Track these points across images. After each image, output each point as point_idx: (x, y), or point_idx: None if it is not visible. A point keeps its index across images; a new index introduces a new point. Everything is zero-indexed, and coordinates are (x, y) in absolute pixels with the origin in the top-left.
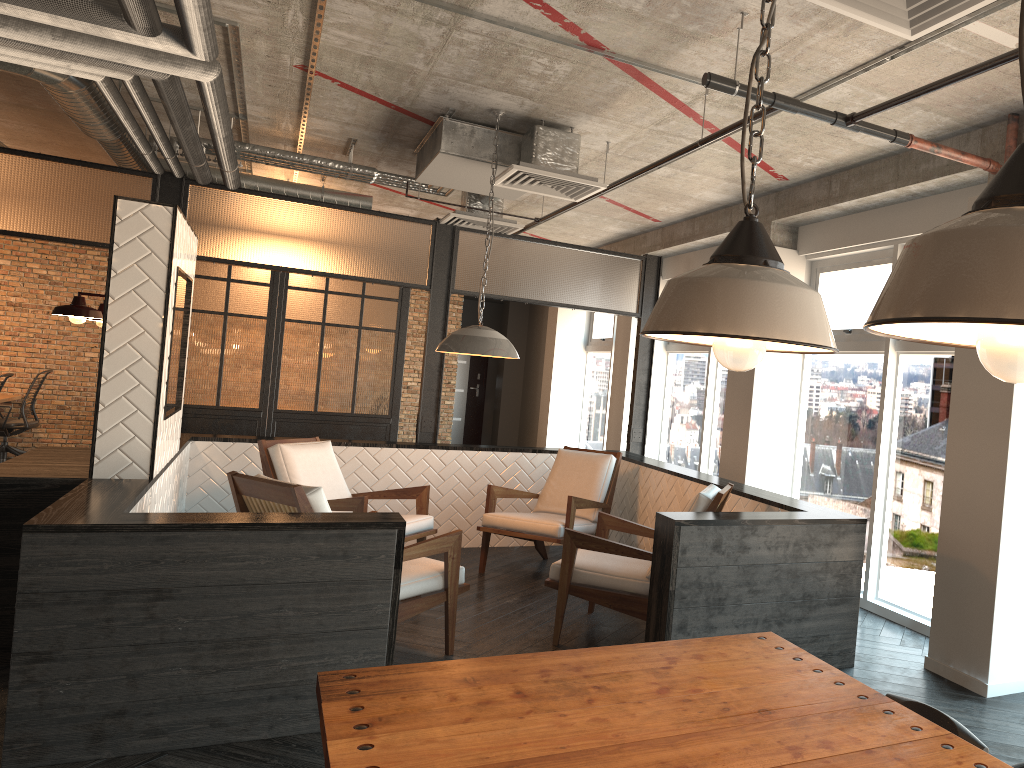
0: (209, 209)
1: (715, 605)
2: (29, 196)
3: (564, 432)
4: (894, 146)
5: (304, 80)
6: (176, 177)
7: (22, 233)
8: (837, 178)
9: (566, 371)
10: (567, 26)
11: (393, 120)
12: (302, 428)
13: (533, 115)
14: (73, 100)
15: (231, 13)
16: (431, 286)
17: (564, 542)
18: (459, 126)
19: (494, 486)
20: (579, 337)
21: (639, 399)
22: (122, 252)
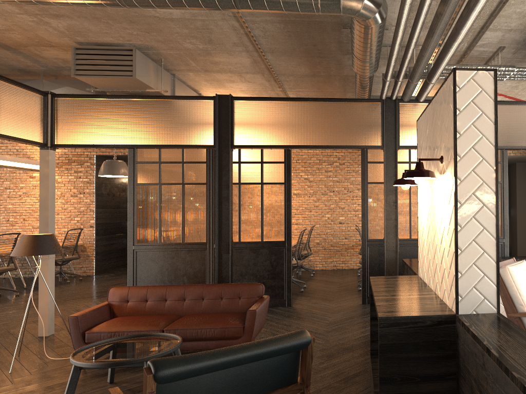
0: (410, 116)
1: None
2: (324, 124)
3: None
4: None
5: None
6: (392, 99)
7: (322, 145)
8: None
9: None
10: None
11: None
12: None
13: None
14: (371, 35)
15: None
16: None
17: None
18: None
19: None
20: None
21: None
22: (462, 115)
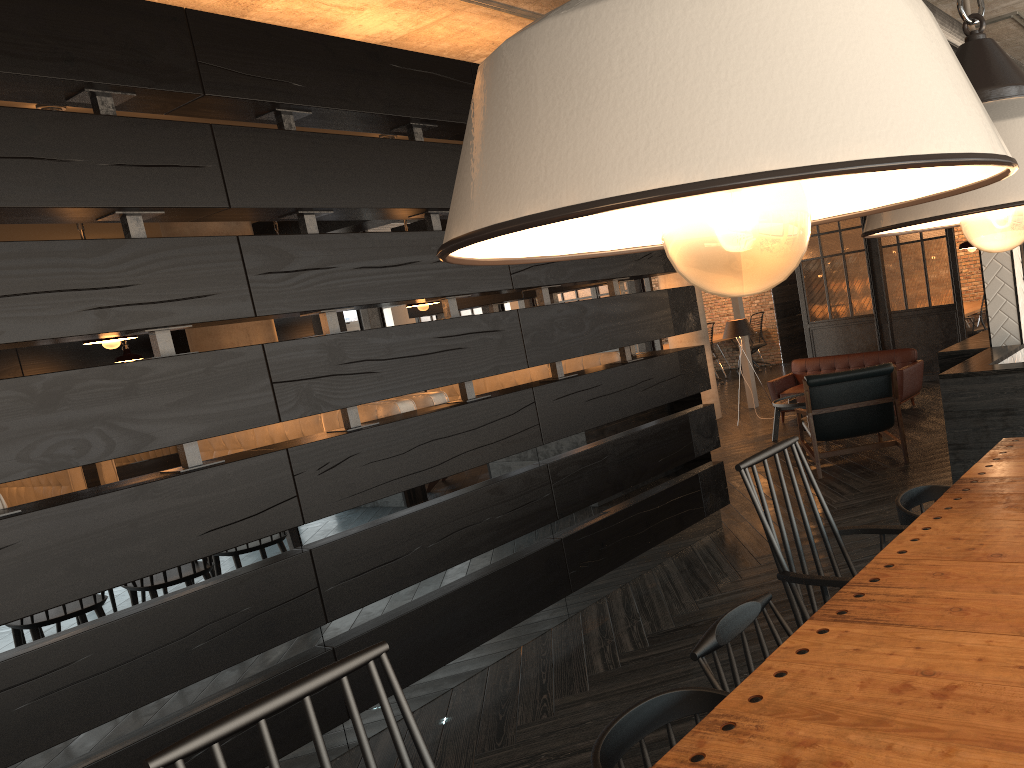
0: None
1: None
2: None
3: None
4: None
5: None
6: None
7: None
8: None
9: None
10: None
11: None
12: None
13: None
14: None
15: (1008, 8)
16: None
17: None
18: None
19: None
20: None
21: None
22: None
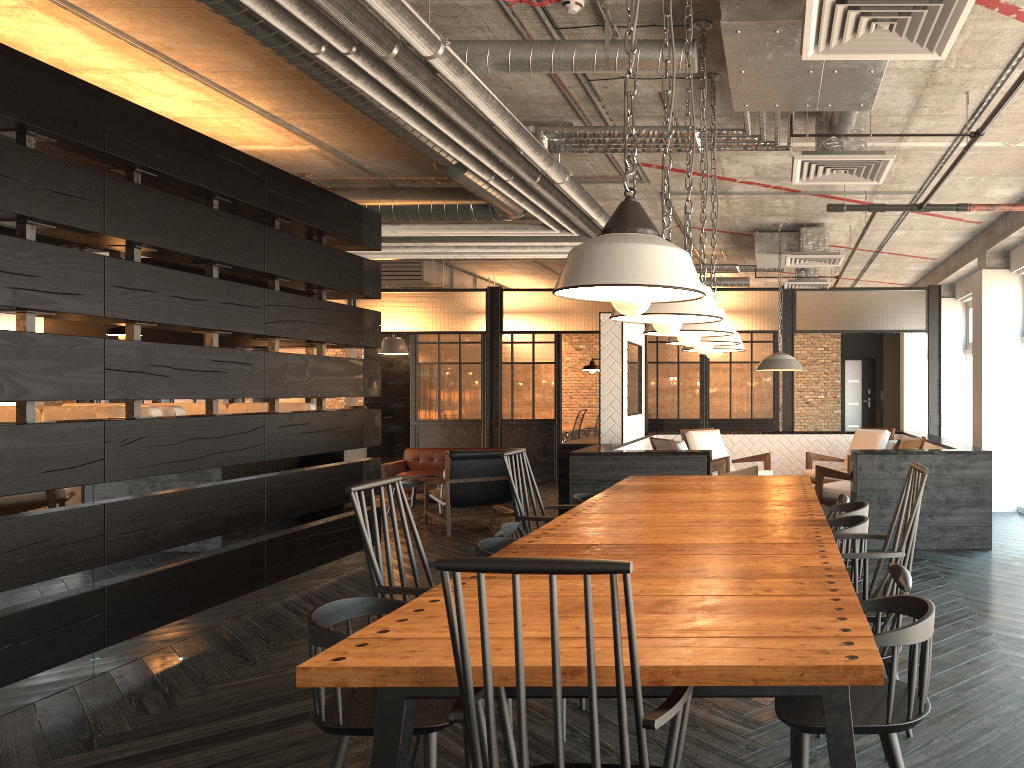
0: None
1: (883, 502)
2: (581, 311)
3: (917, 427)
4: (1018, 194)
5: (682, 230)
6: None
7: (580, 331)
8: (1008, 217)
9: (914, 379)
10: (774, 187)
11: (733, 238)
12: (723, 429)
13: (797, 222)
14: None
15: None
16: (781, 330)
17: (815, 473)
18: (764, 235)
19: (809, 453)
20: (922, 352)
21: (933, 393)
22: (603, 337)
